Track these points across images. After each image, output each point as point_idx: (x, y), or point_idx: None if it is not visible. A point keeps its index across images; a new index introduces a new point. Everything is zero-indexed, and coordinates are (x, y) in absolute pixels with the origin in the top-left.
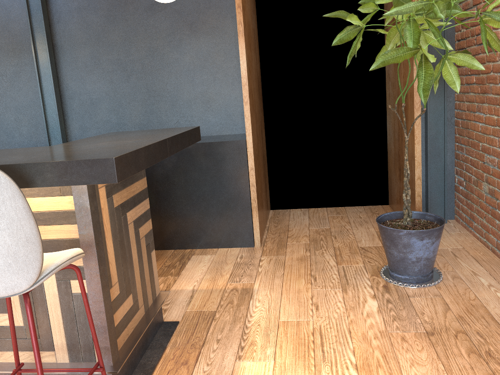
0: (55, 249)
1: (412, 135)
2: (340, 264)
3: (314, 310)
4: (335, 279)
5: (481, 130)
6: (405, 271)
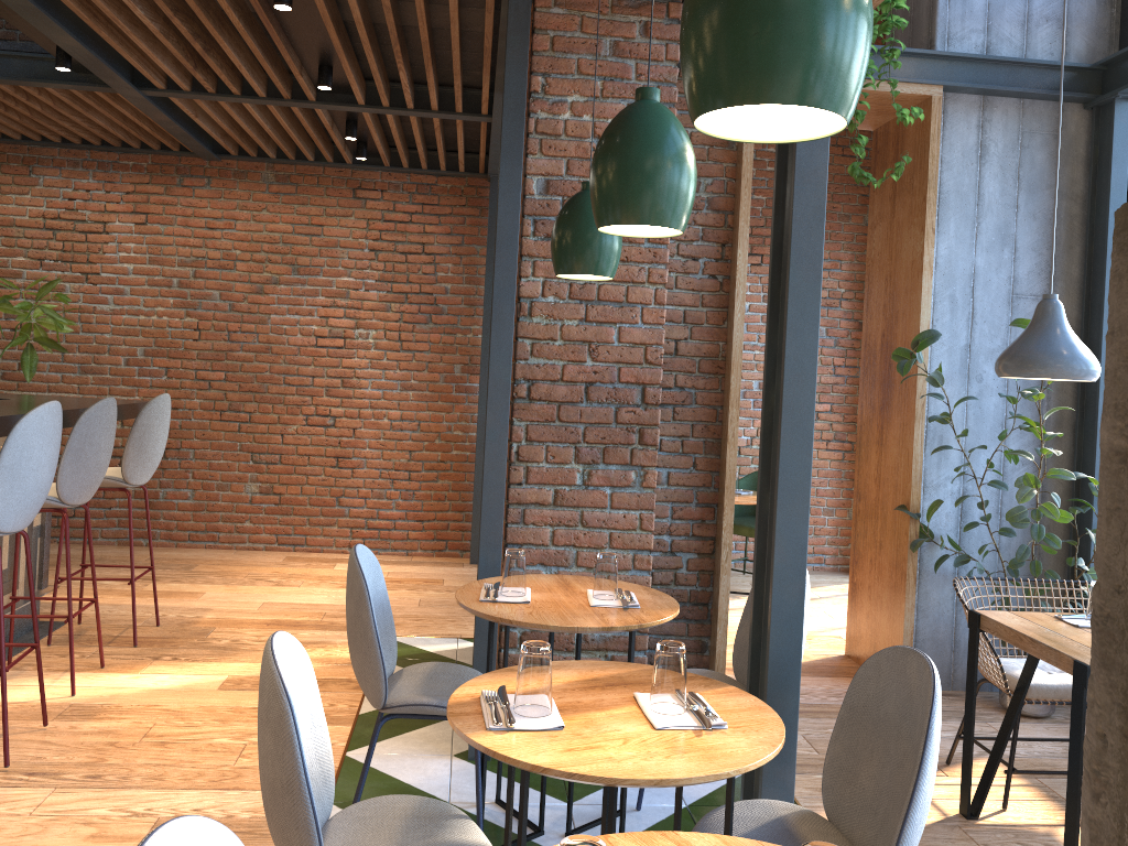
0: None
1: None
2: None
3: None
4: None
5: None
6: None
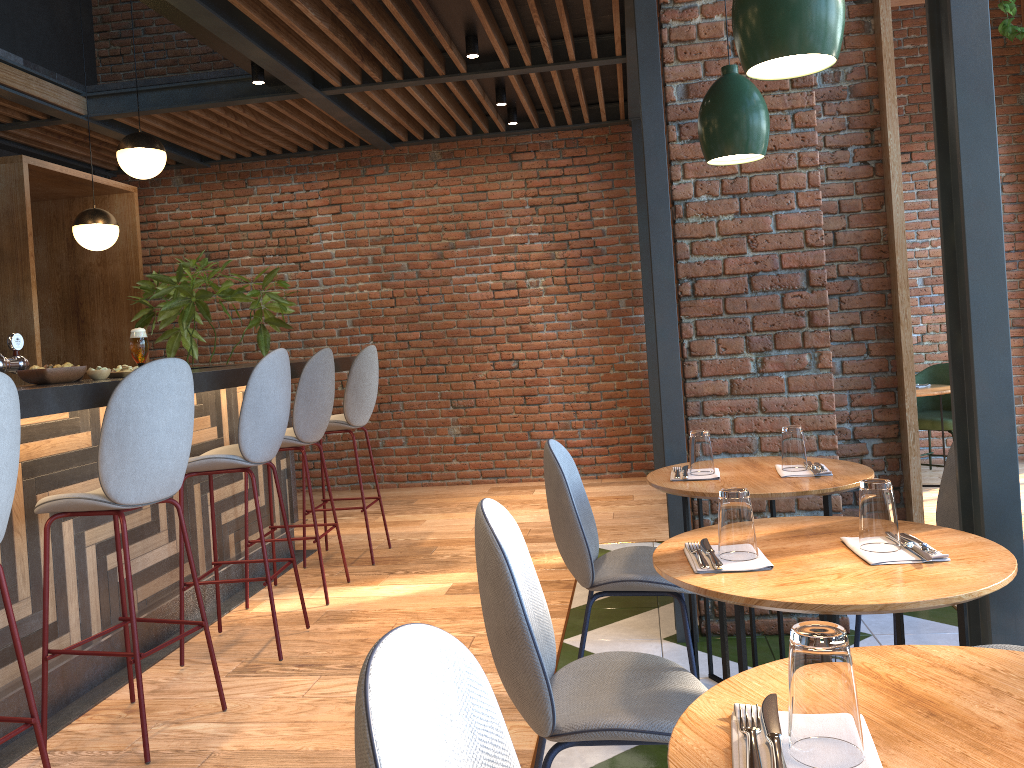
0: None
1: None
2: None
3: None
4: None
5: None
6: None
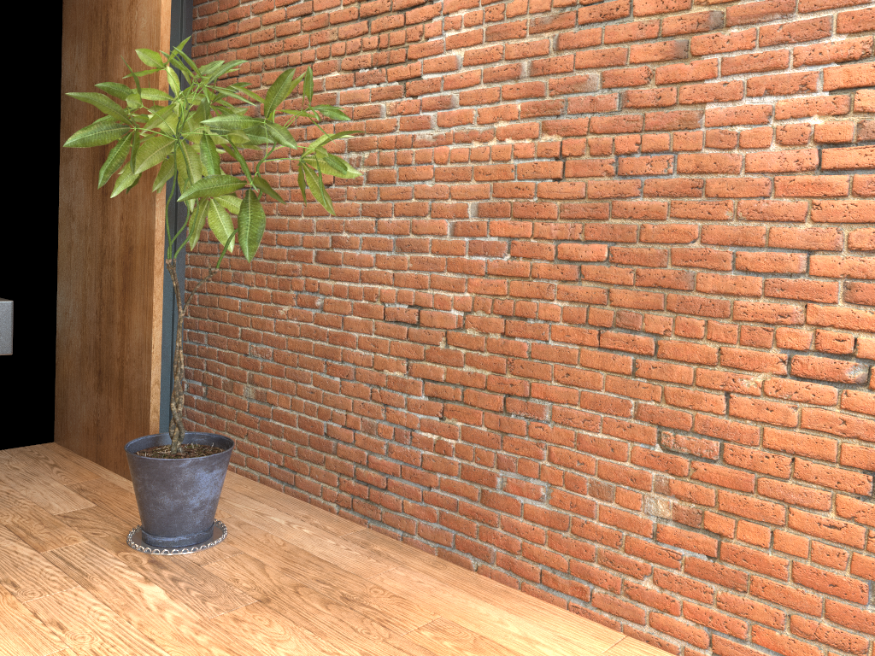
0: None
1: (145, 314)
2: (45, 550)
3: (58, 631)
4: (55, 573)
5: (243, 309)
6: (181, 529)
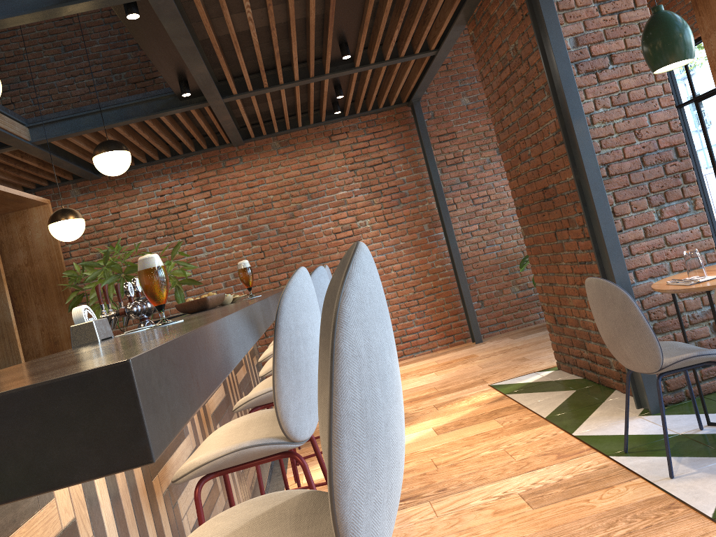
0: (253, 355)
1: None
2: None
3: None
4: None
5: None
6: None
